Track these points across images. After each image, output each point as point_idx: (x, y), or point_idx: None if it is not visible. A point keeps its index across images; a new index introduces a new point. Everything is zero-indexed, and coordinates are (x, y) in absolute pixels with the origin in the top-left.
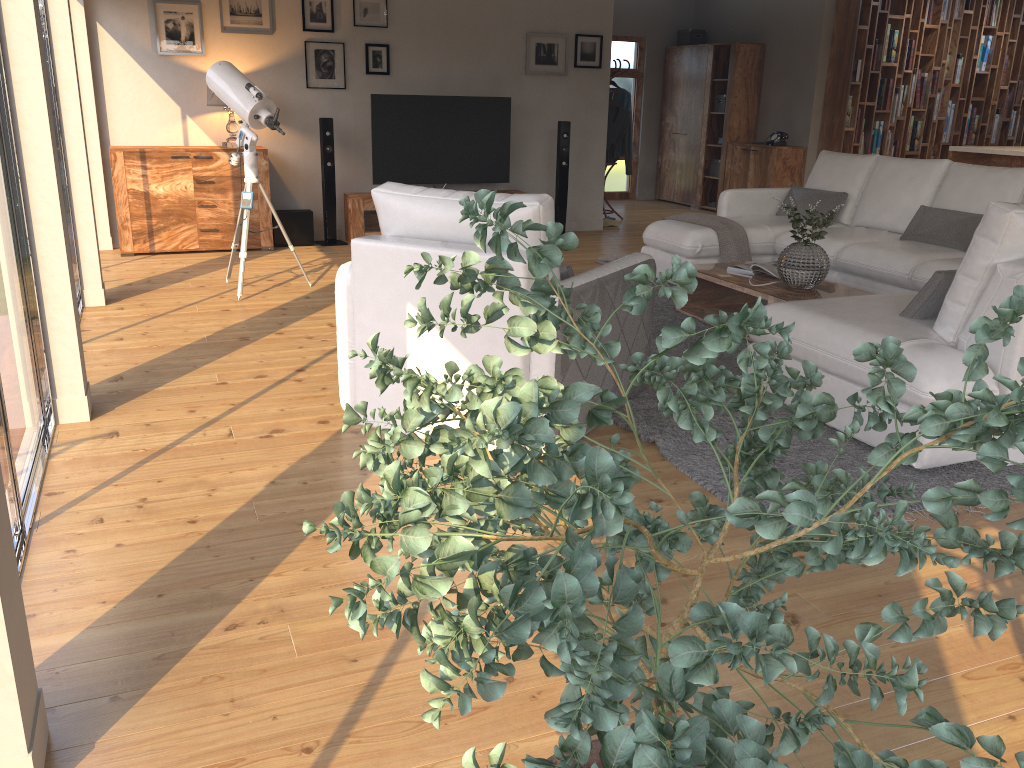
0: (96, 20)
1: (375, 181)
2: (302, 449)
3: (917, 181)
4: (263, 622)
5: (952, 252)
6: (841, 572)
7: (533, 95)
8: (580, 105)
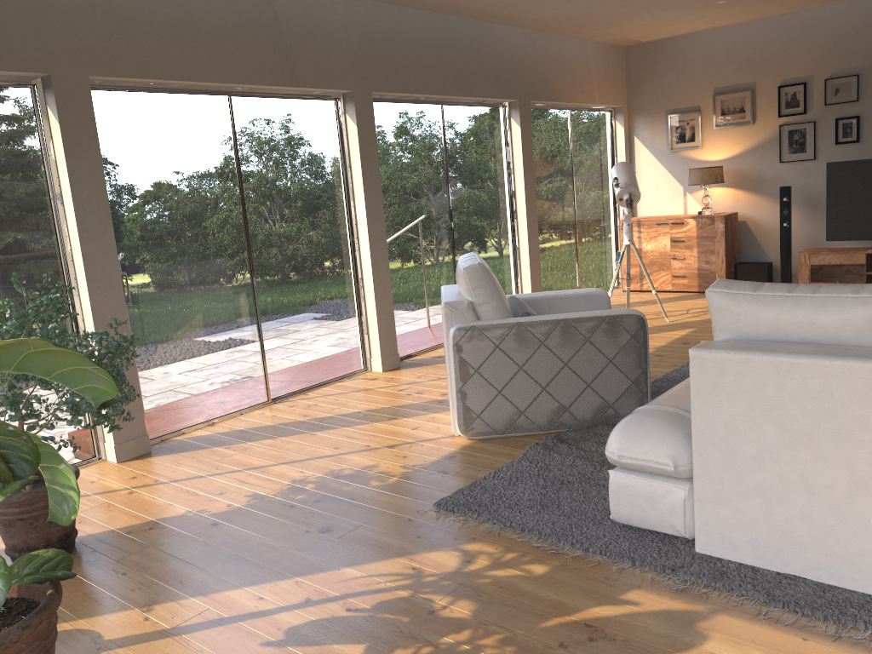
0: (634, 134)
1: (828, 238)
2: (403, 403)
3: None
4: (234, 450)
5: None
6: (401, 532)
7: None
8: None
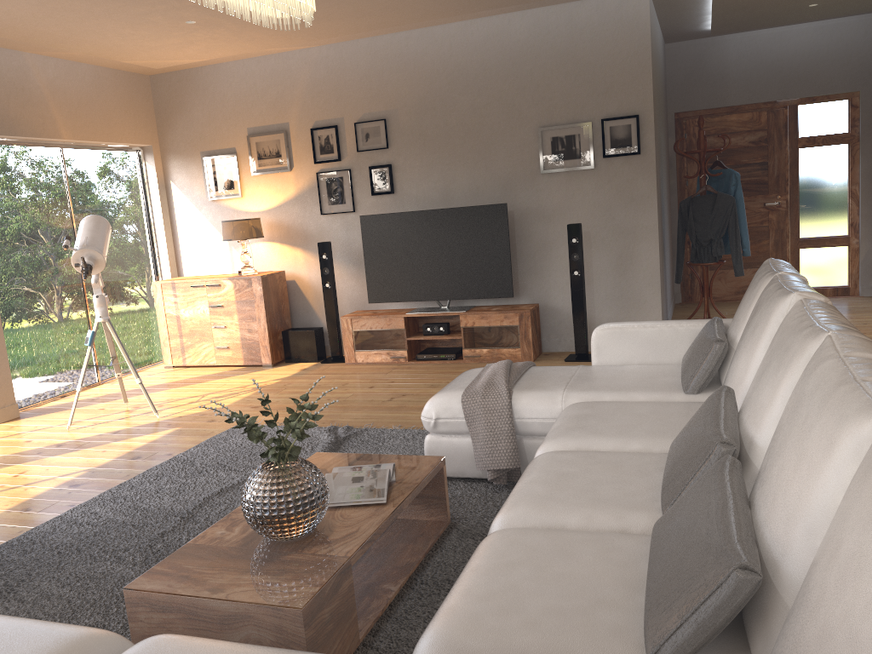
0: (170, 179)
1: (370, 299)
2: None
3: (757, 332)
4: None
5: (629, 509)
6: None
7: (553, 195)
8: (616, 200)
